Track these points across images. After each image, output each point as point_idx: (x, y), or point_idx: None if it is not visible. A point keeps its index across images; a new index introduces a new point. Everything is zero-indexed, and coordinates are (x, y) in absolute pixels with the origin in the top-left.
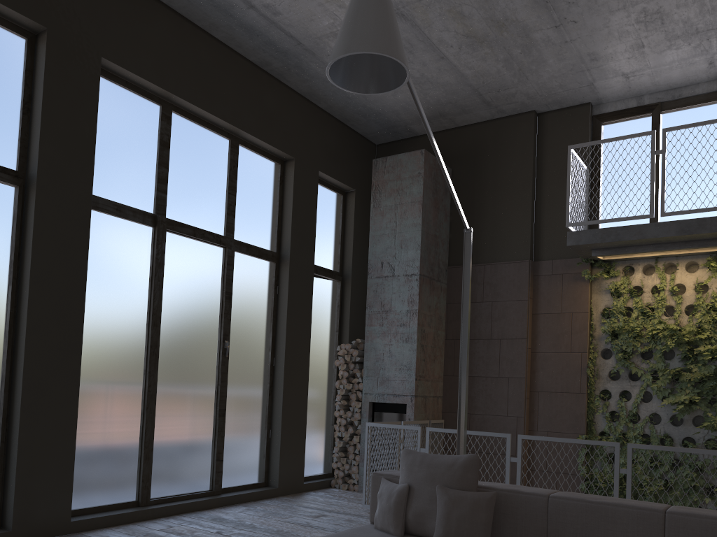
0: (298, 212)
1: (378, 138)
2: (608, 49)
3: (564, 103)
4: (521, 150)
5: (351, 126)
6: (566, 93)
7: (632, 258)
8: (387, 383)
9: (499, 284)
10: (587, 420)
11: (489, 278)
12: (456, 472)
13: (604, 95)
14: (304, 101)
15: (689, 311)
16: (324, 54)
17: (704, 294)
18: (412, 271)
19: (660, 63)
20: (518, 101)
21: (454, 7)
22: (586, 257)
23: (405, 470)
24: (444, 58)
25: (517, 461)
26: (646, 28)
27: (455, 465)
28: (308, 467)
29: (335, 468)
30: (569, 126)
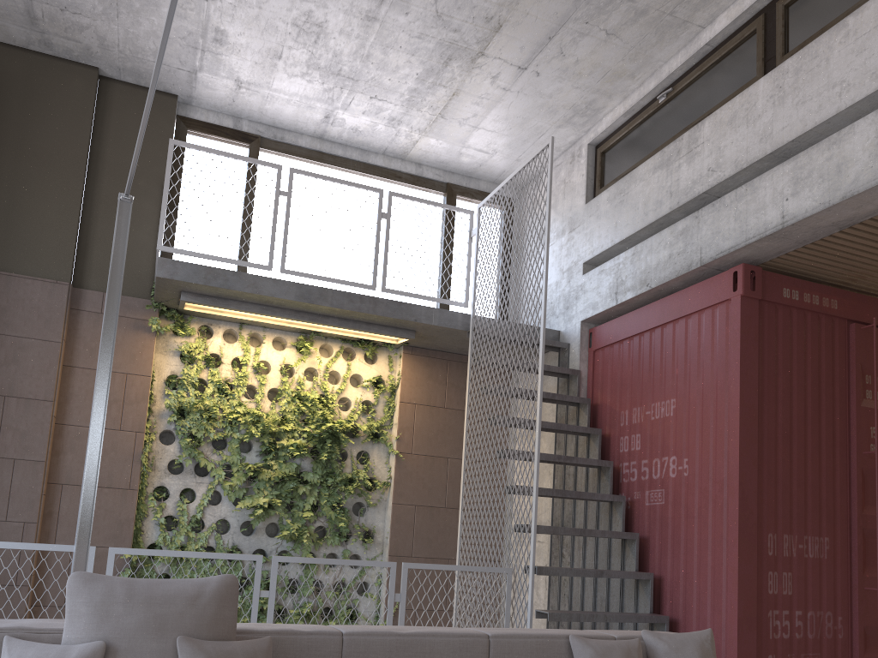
0: None
1: None
2: (242, 37)
3: (145, 80)
4: (72, 117)
5: None
6: None
7: (215, 316)
8: None
9: (13, 308)
10: (135, 528)
11: None
12: (206, 609)
13: (200, 95)
14: None
15: (268, 396)
16: None
17: (290, 378)
18: None
19: (283, 89)
20: (84, 41)
21: None
22: (160, 300)
23: (89, 614)
24: None
25: None
26: (297, 37)
27: (203, 596)
28: None
29: None
30: None
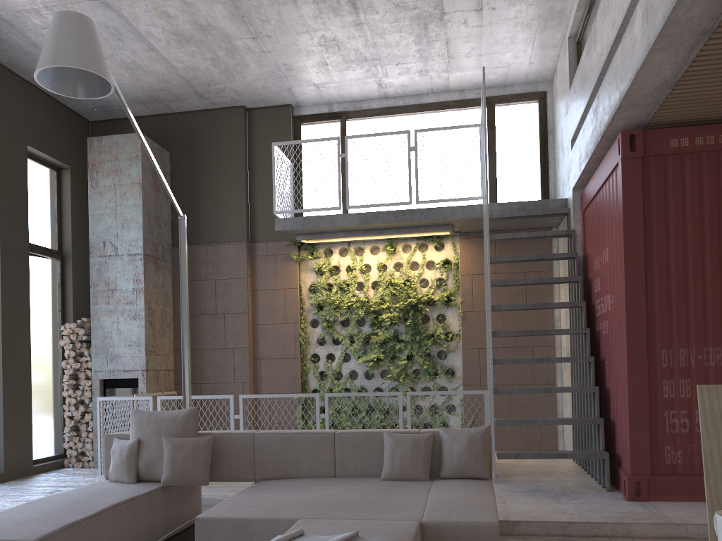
0: (7, 188)
1: (92, 115)
2: (299, 62)
3: (269, 103)
4: (234, 141)
5: (61, 100)
6: (270, 94)
7: (330, 242)
8: (117, 360)
9: (221, 263)
10: (302, 380)
11: (212, 258)
12: (179, 423)
13: (302, 99)
14: (5, 70)
15: (375, 286)
16: (26, 27)
17: (384, 272)
18: (135, 251)
19: (342, 79)
20: (228, 95)
21: (159, 6)
22: (293, 241)
23: (135, 427)
24: (154, 49)
25: (239, 417)
26: (327, 50)
27: (178, 417)
28: (37, 450)
29: (68, 447)
30: (275, 124)
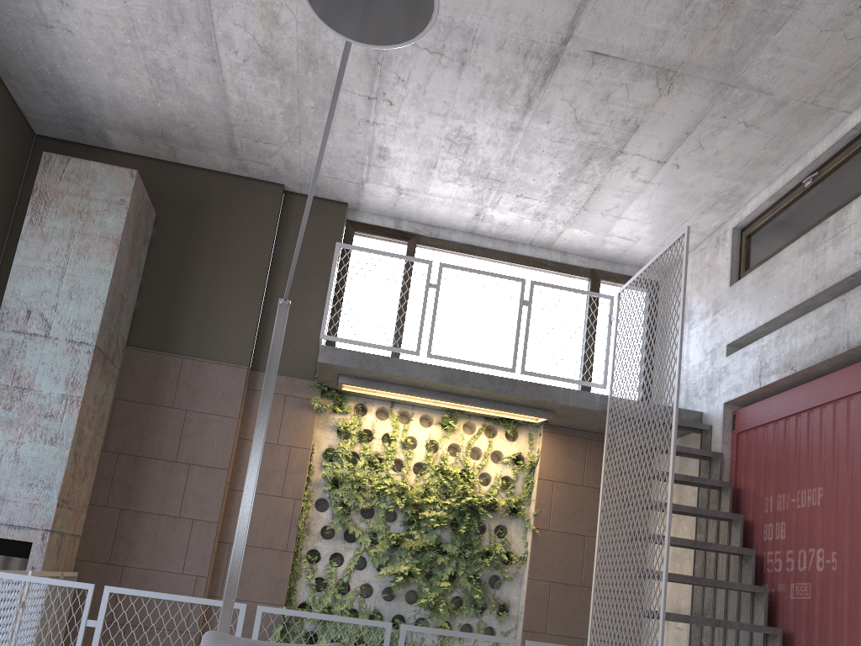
0: None
1: (45, 126)
2: (402, 152)
3: (321, 192)
4: (260, 226)
5: (11, 87)
6: (331, 181)
7: (369, 396)
8: (1, 505)
9: (201, 388)
10: (289, 587)
11: (188, 378)
12: None
13: (366, 202)
14: None
15: (413, 469)
16: None
17: (434, 453)
18: (83, 338)
19: (438, 193)
20: (272, 164)
21: (272, 3)
22: (322, 382)
23: None
24: (216, 62)
25: None
26: (449, 149)
27: None
28: None
29: None
30: (320, 221)
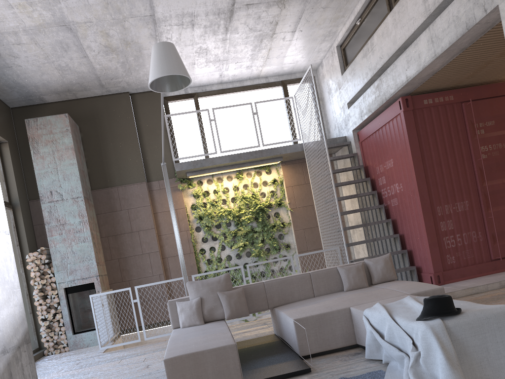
0: None
1: (14, 103)
2: None
3: (146, 89)
4: (126, 116)
5: None
6: None
7: (201, 176)
8: (75, 272)
9: (130, 198)
10: (197, 267)
11: (123, 195)
12: (222, 283)
13: None
14: None
15: (231, 201)
16: (0, 44)
17: (238, 191)
18: (77, 195)
19: (199, 73)
20: (121, 85)
21: (105, 30)
22: (179, 177)
23: (194, 291)
24: (86, 57)
25: None
26: (199, 55)
27: (221, 280)
28: None
29: (45, 341)
30: (151, 103)
